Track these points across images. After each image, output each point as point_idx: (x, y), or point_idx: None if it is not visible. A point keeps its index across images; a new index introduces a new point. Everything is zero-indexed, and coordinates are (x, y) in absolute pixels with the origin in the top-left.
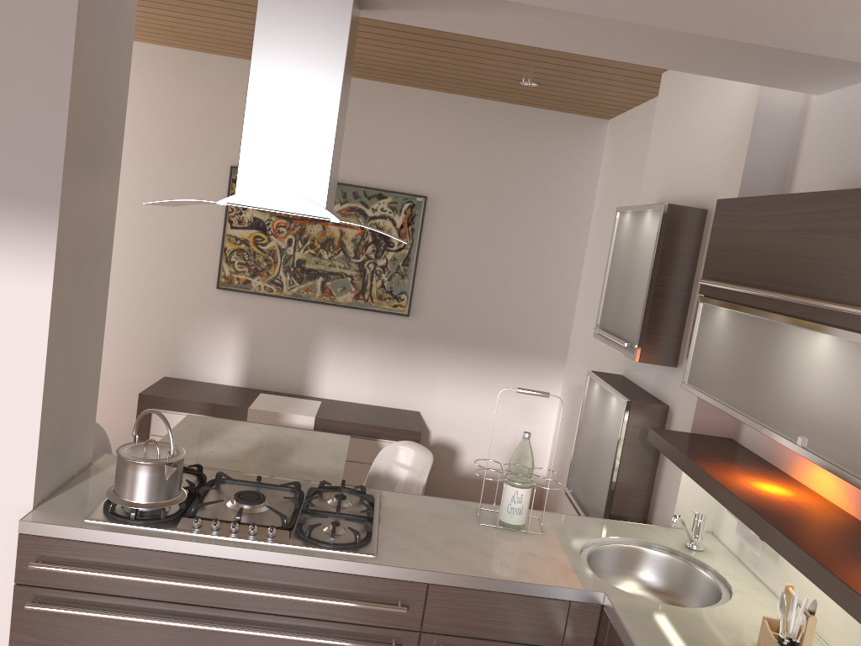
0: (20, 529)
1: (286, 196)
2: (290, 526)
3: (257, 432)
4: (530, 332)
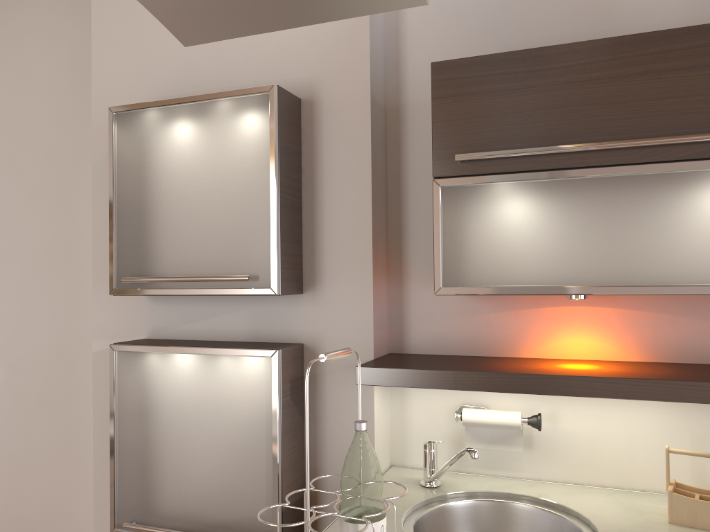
0: None
1: None
2: None
3: None
4: None
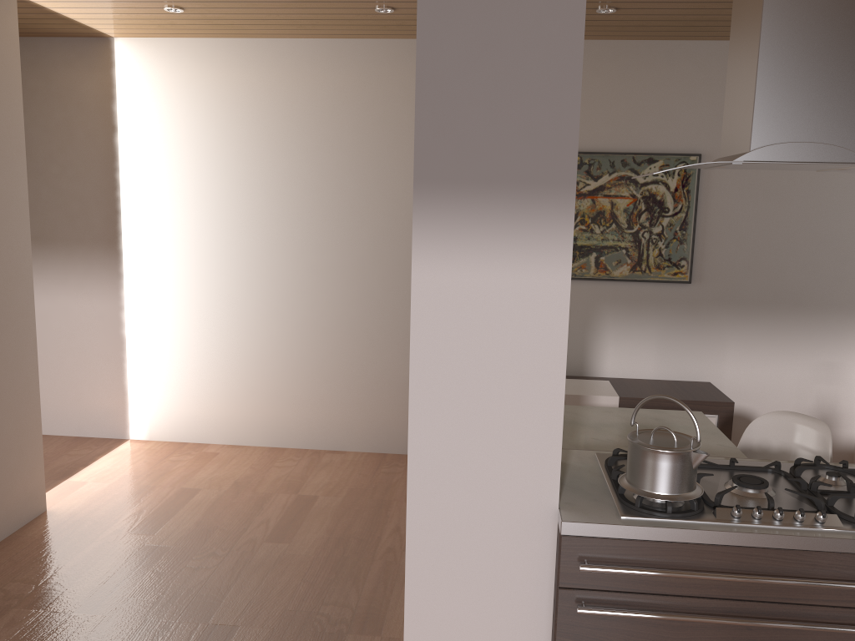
0: (563, 530)
1: (810, 145)
2: (826, 510)
3: (612, 415)
4: (827, 286)
